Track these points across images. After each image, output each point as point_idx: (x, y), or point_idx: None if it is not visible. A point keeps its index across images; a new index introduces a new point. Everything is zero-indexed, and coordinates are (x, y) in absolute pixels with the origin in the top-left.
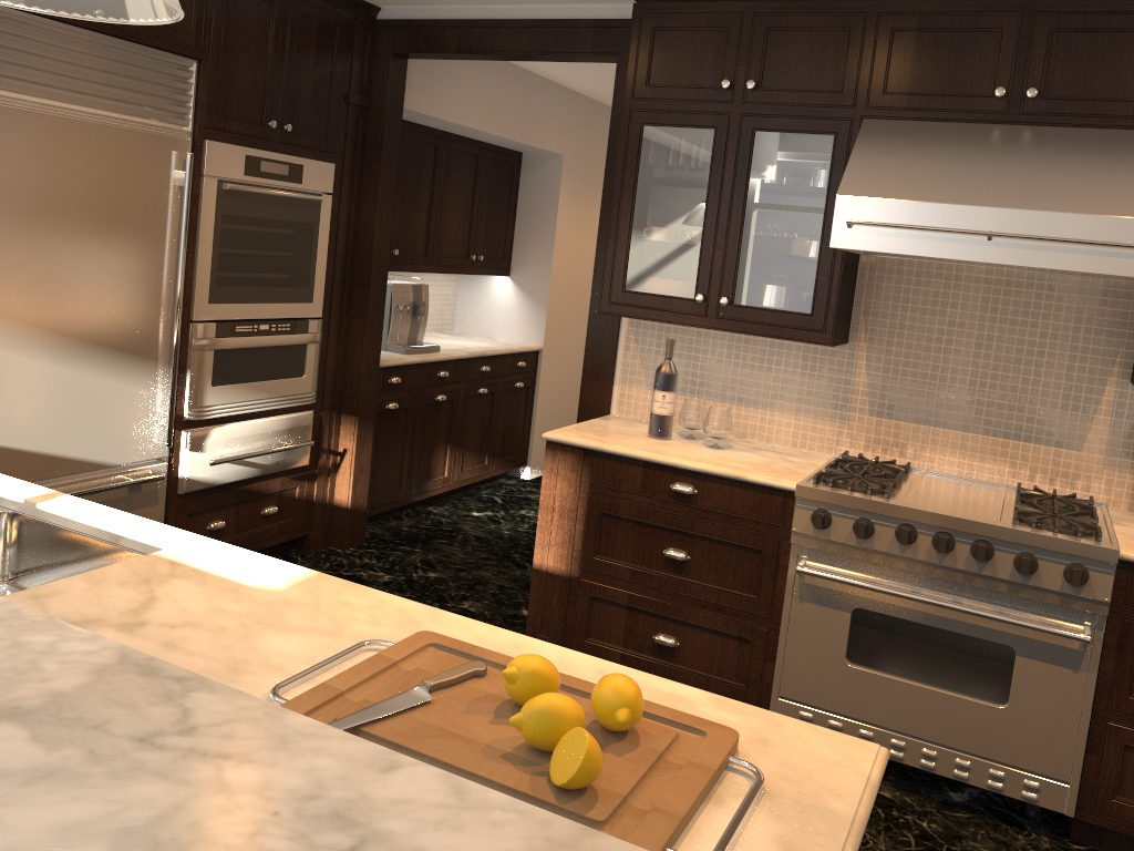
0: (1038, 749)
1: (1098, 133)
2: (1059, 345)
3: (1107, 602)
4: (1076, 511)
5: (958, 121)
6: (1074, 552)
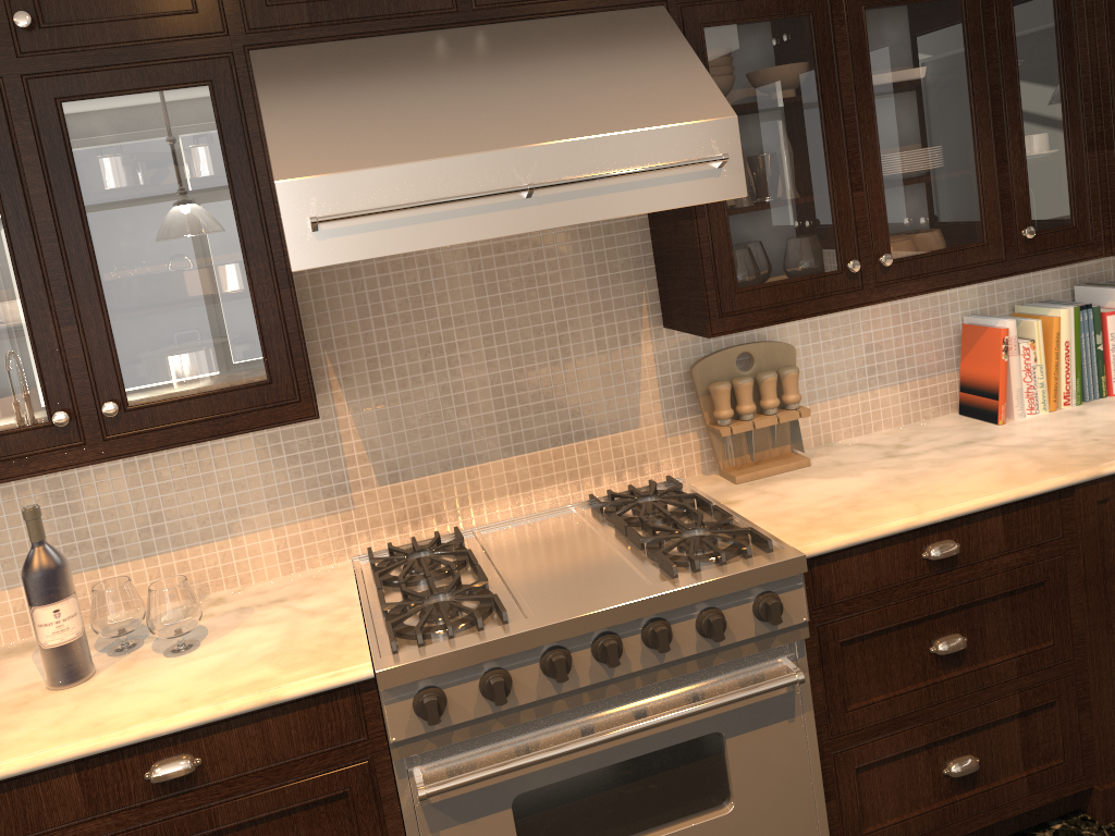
0: (781, 834)
1: (579, 21)
2: (579, 308)
3: (807, 621)
4: (698, 512)
5: (394, 32)
6: (762, 581)
